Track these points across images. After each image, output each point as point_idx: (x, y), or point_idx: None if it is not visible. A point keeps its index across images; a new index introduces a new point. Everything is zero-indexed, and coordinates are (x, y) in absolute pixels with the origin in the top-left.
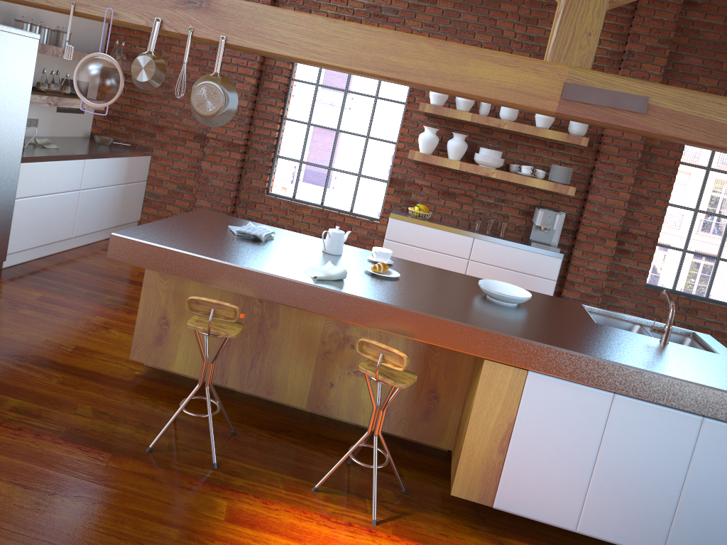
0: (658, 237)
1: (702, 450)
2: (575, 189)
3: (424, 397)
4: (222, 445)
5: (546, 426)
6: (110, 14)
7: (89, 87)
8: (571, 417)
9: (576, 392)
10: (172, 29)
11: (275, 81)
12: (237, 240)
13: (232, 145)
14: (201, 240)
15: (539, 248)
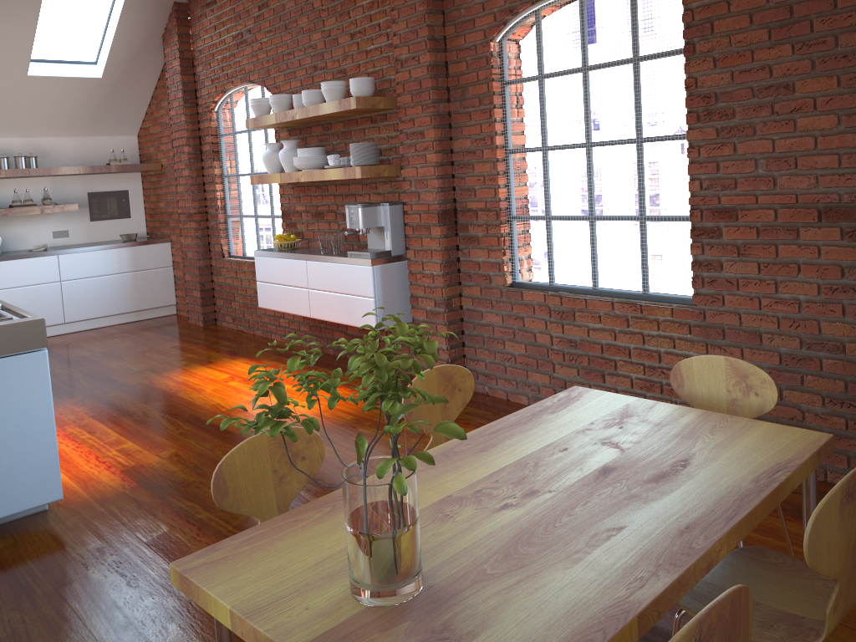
0: (499, 206)
1: None
2: (360, 169)
3: None
4: None
5: None
6: None
7: (129, 194)
8: None
9: None
10: None
11: (208, 143)
12: None
13: (190, 215)
14: None
15: (351, 258)
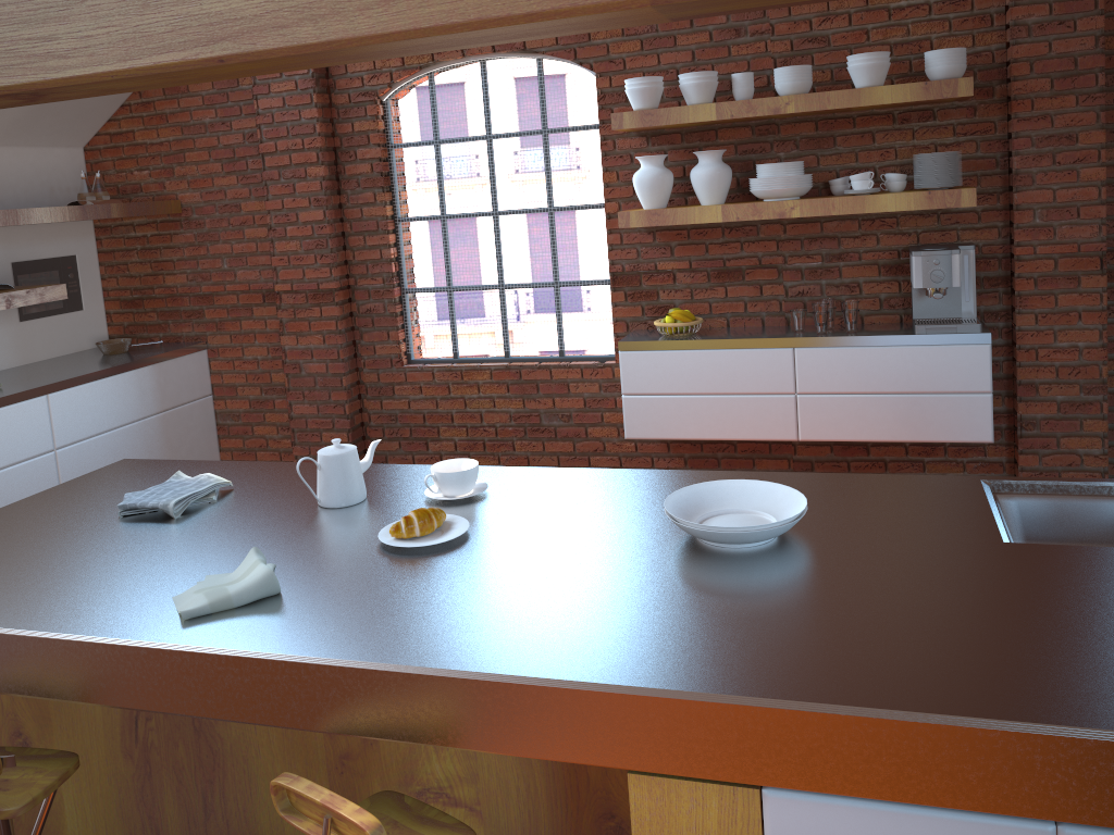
0: None
1: None
2: (975, 192)
3: (592, 834)
4: None
5: None
6: None
7: (78, 263)
8: None
9: (930, 834)
10: None
11: (362, 160)
12: (102, 534)
13: (320, 293)
14: None
15: (934, 335)
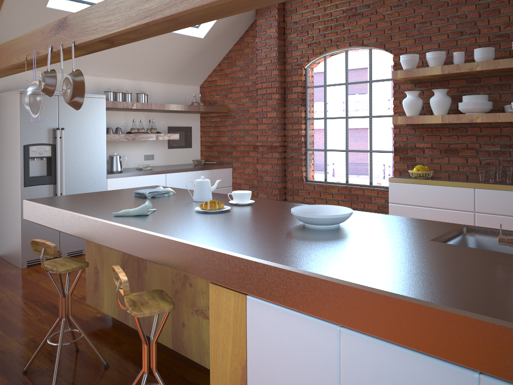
0: None
1: None
2: None
3: None
4: (84, 375)
5: (276, 374)
6: (36, 54)
7: (192, 130)
8: (299, 362)
9: (297, 324)
10: (55, 49)
11: (294, 92)
12: (123, 198)
13: (272, 147)
14: (88, 199)
15: None
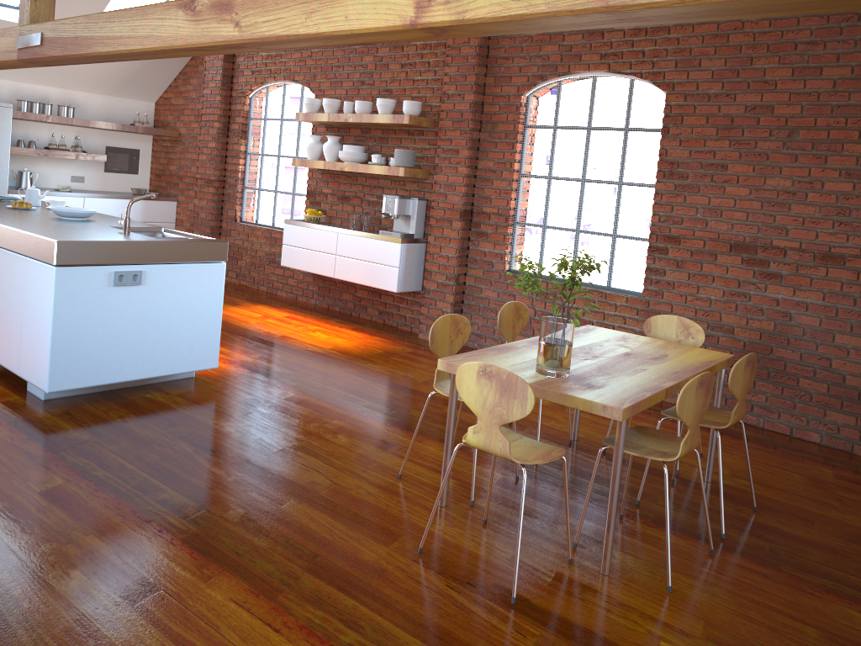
0: (509, 213)
1: (26, 284)
2: (404, 169)
3: None
4: None
5: None
6: None
7: (140, 153)
8: None
9: None
10: None
11: (237, 123)
12: None
13: (209, 181)
14: None
15: (383, 235)
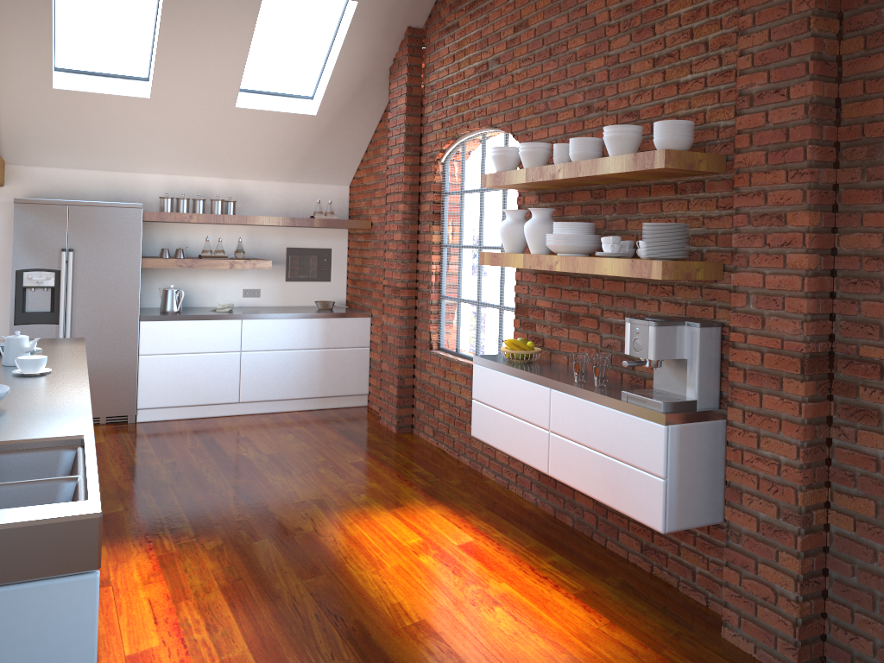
0: None
1: None
2: (661, 265)
3: None
4: None
5: None
6: None
7: (332, 253)
8: None
9: None
10: None
11: (428, 202)
12: None
13: (396, 289)
14: None
15: (628, 403)
